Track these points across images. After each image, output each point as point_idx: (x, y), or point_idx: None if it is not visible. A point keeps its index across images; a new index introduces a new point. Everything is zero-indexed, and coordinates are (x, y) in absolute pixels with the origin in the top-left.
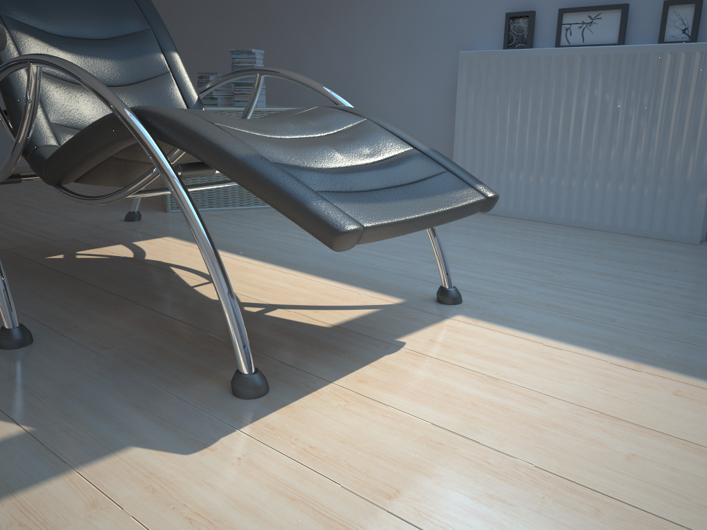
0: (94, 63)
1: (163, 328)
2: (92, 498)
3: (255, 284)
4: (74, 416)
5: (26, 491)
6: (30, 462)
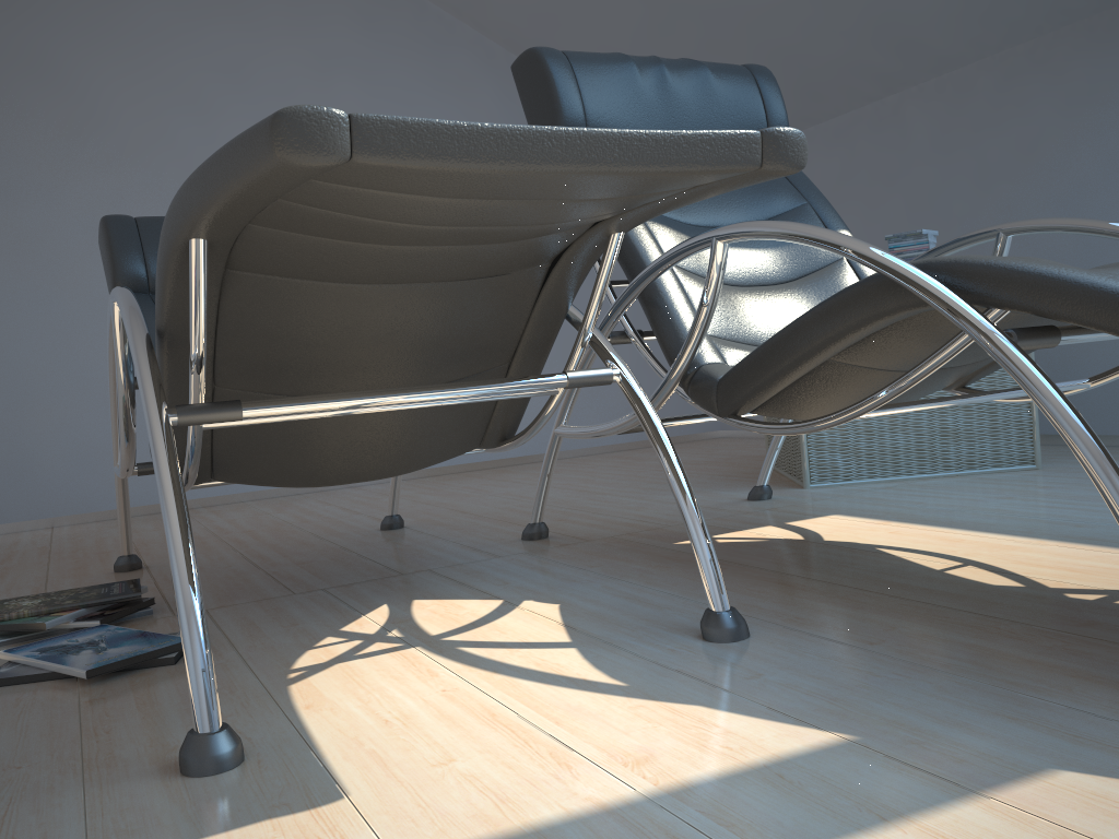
0: (744, 256)
1: (945, 619)
2: (1056, 835)
3: (1051, 565)
4: (909, 725)
5: (925, 815)
6: (893, 778)
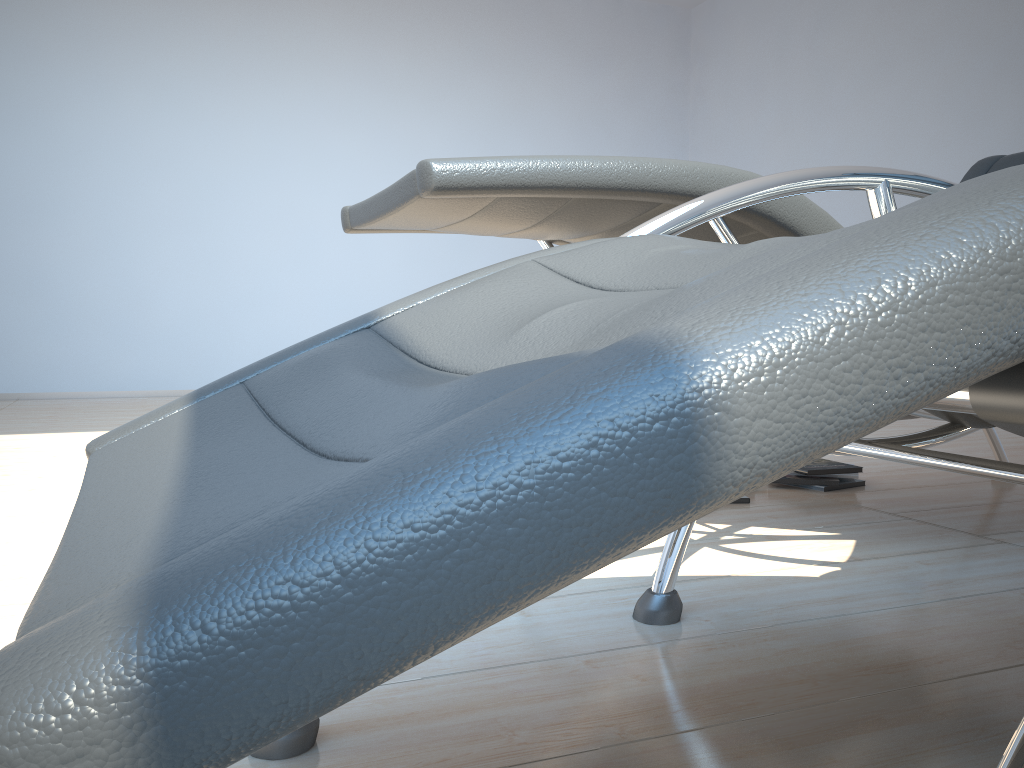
0: None
1: (662, 709)
2: None
3: None
4: None
5: None
6: None
